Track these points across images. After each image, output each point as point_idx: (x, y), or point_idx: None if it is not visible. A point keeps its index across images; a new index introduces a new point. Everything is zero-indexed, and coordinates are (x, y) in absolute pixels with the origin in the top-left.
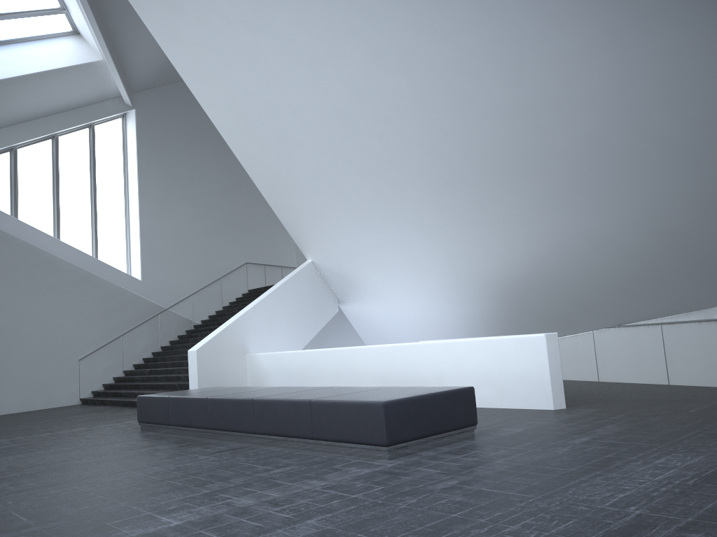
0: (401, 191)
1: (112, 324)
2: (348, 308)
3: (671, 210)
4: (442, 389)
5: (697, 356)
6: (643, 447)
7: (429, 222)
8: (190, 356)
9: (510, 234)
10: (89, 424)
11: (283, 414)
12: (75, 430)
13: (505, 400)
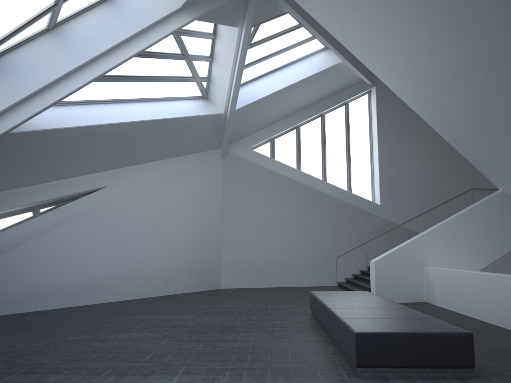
0: None
1: (358, 234)
2: None
3: None
4: (440, 329)
5: None
6: None
7: None
8: (371, 265)
9: None
10: (304, 302)
11: (334, 324)
12: (288, 306)
13: None
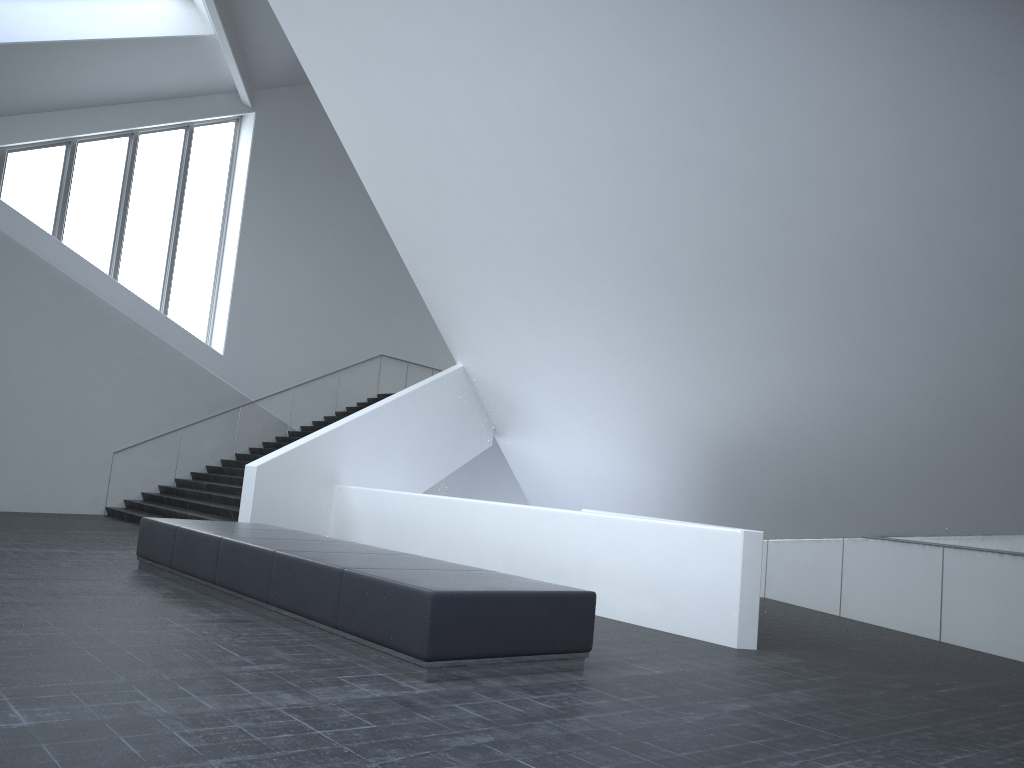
0: (588, 284)
1: (170, 410)
2: (507, 444)
3: (973, 374)
4: (546, 587)
5: (989, 606)
6: (820, 737)
7: (624, 336)
8: (248, 473)
9: (736, 372)
10: (84, 545)
11: (307, 582)
12: (56, 551)
13: (670, 620)
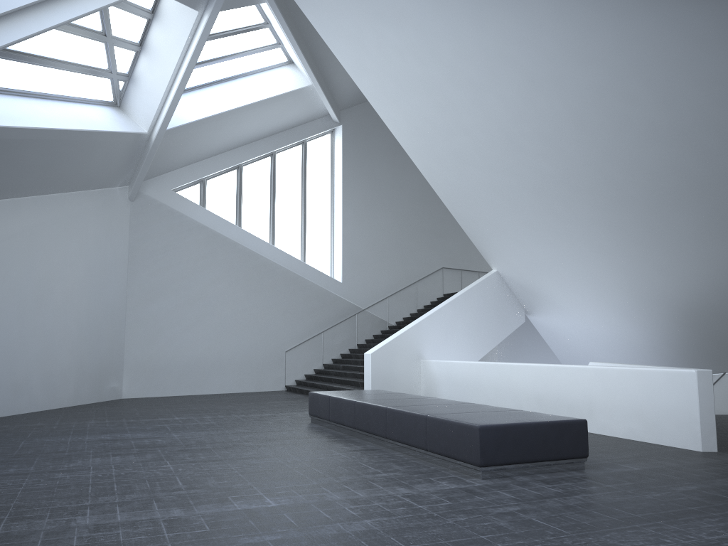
0: (571, 209)
1: (314, 321)
2: (535, 319)
3: None
4: (553, 418)
5: None
6: None
7: (602, 240)
8: (366, 358)
9: (687, 257)
10: (278, 410)
11: (407, 424)
12: (264, 415)
13: (652, 434)
